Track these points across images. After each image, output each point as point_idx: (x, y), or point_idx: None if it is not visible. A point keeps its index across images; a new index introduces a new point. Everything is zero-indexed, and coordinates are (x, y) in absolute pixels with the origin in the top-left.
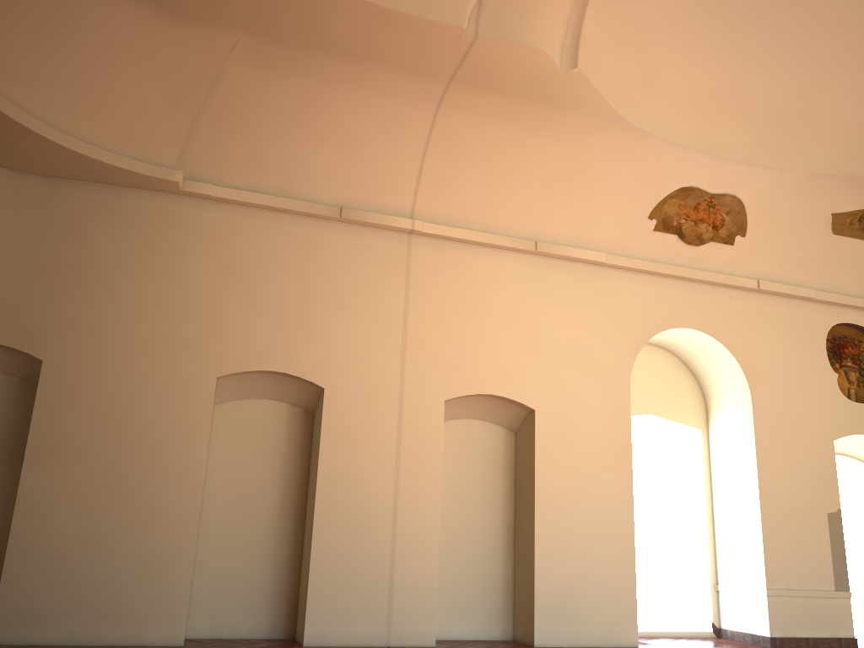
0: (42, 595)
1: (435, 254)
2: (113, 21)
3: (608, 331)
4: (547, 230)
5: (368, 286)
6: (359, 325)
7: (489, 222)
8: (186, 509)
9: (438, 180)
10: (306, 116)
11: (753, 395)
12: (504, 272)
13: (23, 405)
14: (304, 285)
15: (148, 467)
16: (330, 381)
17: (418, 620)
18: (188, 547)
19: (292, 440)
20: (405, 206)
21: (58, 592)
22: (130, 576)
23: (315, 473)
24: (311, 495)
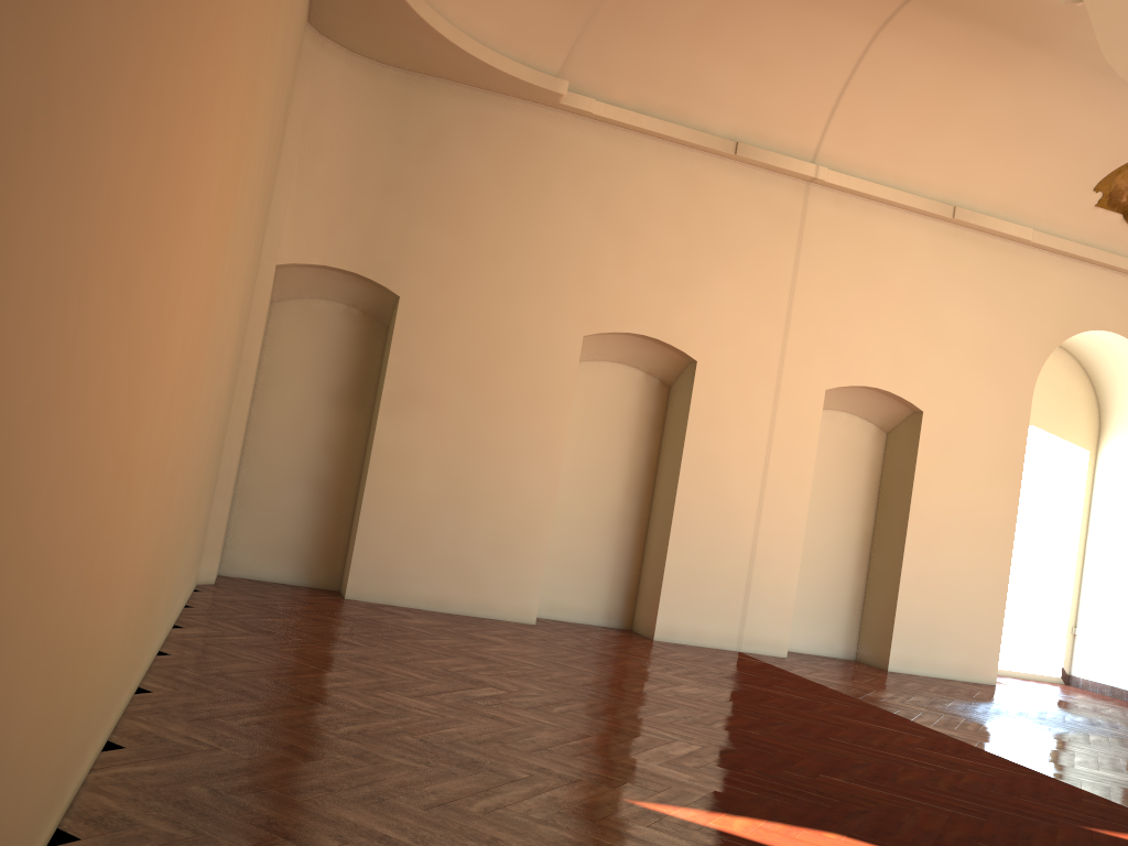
0: (397, 555)
1: (834, 210)
2: None
3: (1019, 326)
4: (968, 193)
5: (755, 243)
6: (740, 290)
7: (903, 176)
8: (544, 481)
9: (854, 118)
10: (718, 23)
11: None
12: (910, 240)
13: (363, 342)
14: (684, 235)
15: (508, 430)
16: (703, 354)
17: (772, 628)
18: (544, 522)
19: (644, 413)
20: (808, 146)
21: (413, 554)
22: (485, 546)
23: (675, 457)
24: (667, 480)
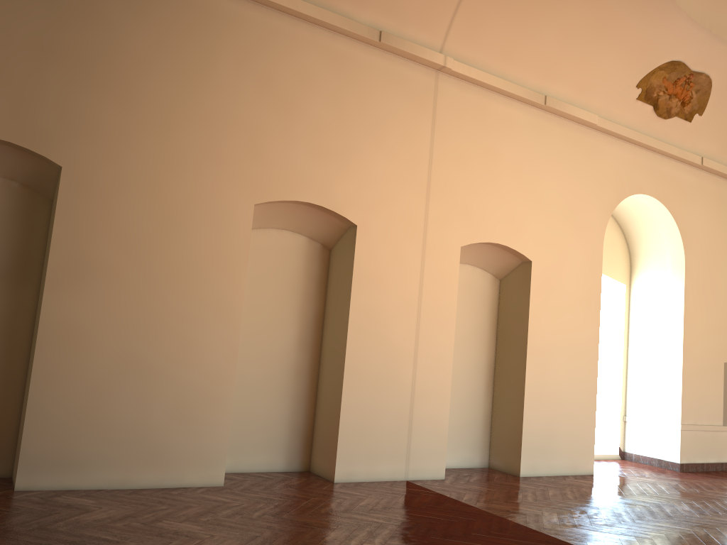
0: (73, 436)
1: (458, 96)
2: None
3: (591, 191)
4: (553, 86)
5: (398, 121)
6: (389, 162)
7: (507, 69)
8: (224, 345)
9: (472, 17)
10: None
11: (686, 259)
12: (515, 123)
13: (26, 216)
14: (339, 112)
15: (186, 298)
16: (362, 219)
17: (432, 455)
18: (227, 385)
19: (309, 274)
20: (437, 40)
21: (92, 433)
22: (169, 416)
23: (342, 312)
24: (335, 333)
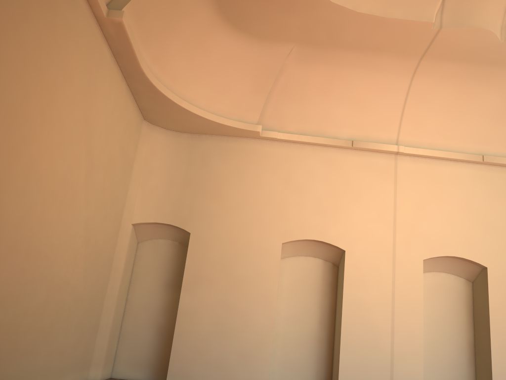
0: (191, 363)
1: (413, 166)
2: (226, 46)
3: None
4: (490, 147)
5: (370, 187)
6: (365, 211)
7: (449, 144)
8: (266, 320)
9: (413, 120)
10: (331, 88)
11: None
12: (461, 176)
13: (180, 257)
14: (331, 188)
15: (245, 294)
16: (348, 246)
17: None
18: (268, 342)
19: (325, 281)
20: (392, 137)
21: (199, 363)
22: (236, 357)
23: (340, 303)
24: (338, 316)
